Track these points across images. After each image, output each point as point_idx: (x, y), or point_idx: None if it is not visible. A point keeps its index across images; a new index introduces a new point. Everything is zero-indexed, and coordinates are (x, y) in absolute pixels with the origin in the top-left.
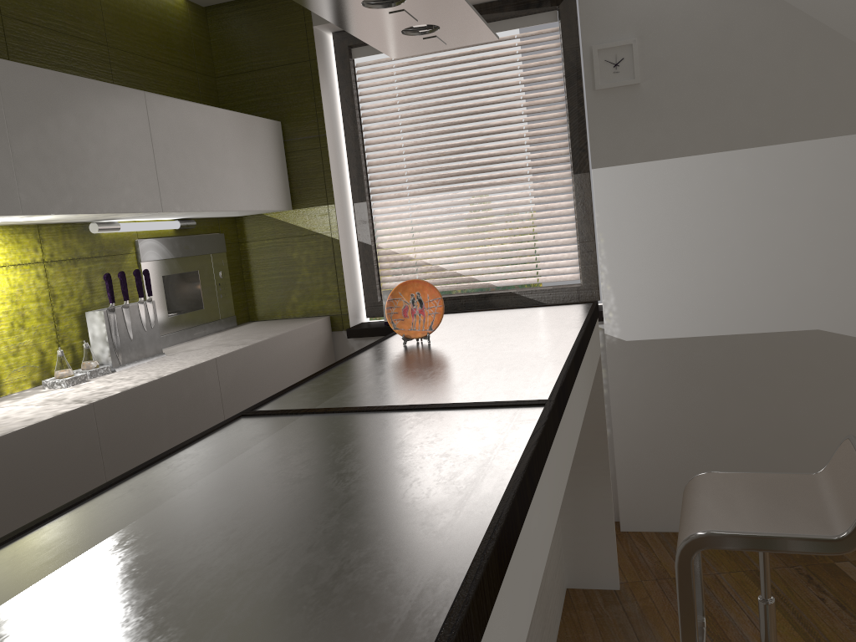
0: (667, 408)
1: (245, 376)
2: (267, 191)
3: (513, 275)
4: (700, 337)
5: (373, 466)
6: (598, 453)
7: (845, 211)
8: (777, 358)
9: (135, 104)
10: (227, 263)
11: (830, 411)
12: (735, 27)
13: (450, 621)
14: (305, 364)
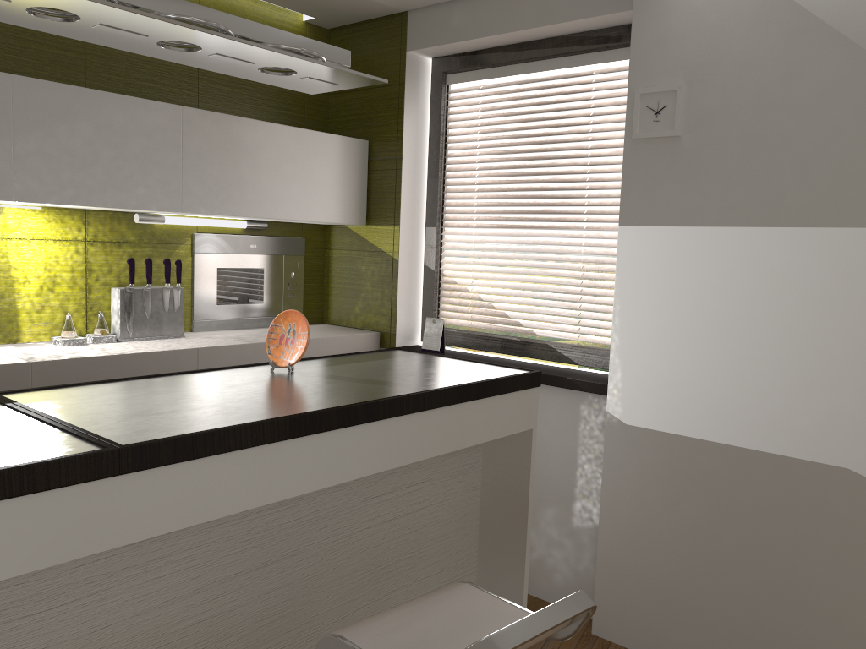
0: (658, 512)
1: None
2: (333, 204)
3: (555, 327)
4: (705, 440)
5: None
6: (517, 536)
7: None
8: (791, 490)
9: (167, 116)
10: (305, 266)
11: (848, 576)
12: (798, 78)
13: None
14: None
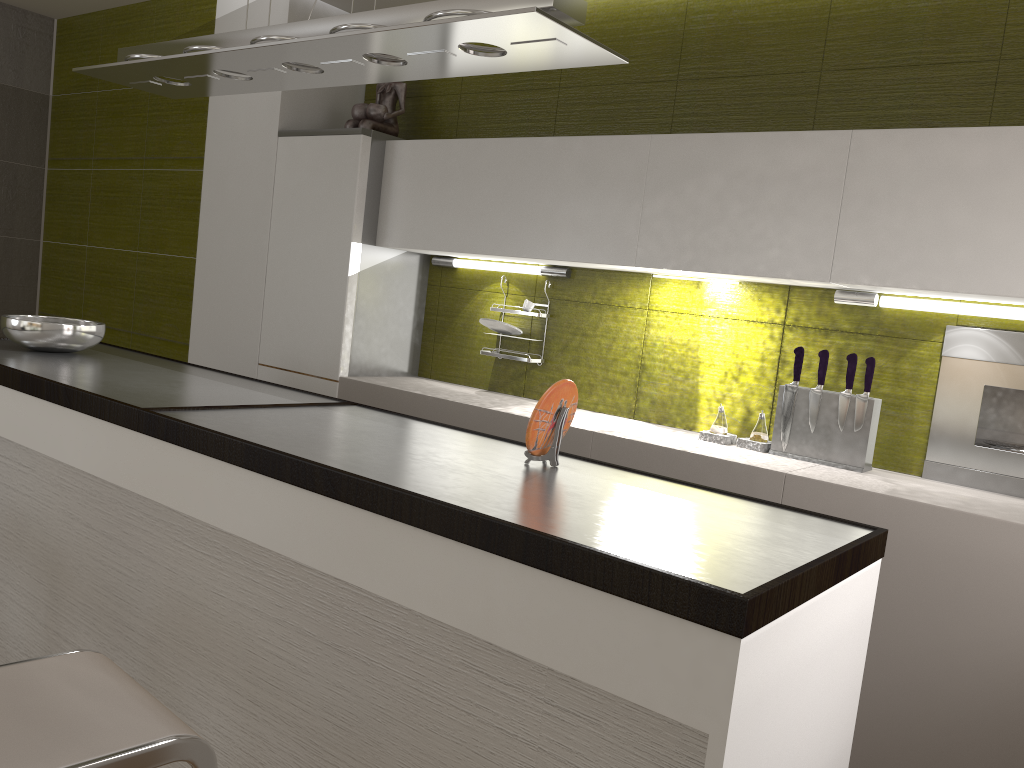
0: None
1: None
2: None
3: None
4: None
5: (155, 387)
6: None
7: None
8: None
9: (826, 149)
10: None
11: None
12: None
13: None
14: None
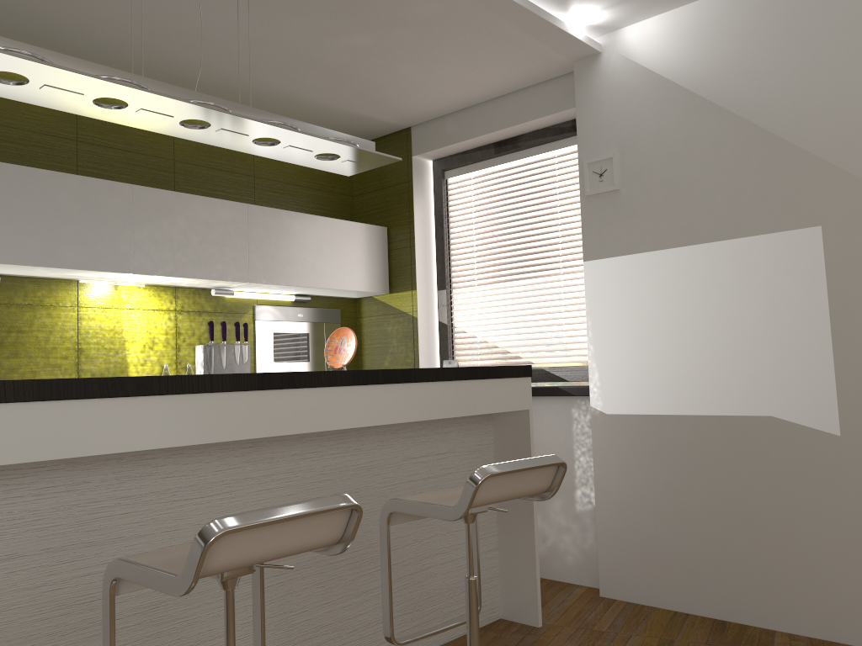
0: (639, 480)
1: None
2: (362, 277)
3: (547, 355)
4: (667, 415)
5: None
6: None
7: (793, 301)
8: (734, 441)
9: (237, 211)
10: None
11: (785, 501)
12: (694, 138)
13: None
14: None
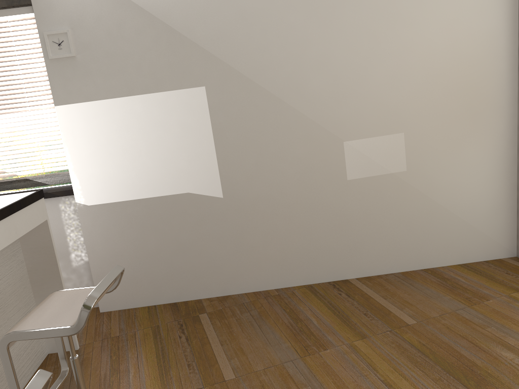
0: (116, 241)
1: None
2: None
3: (28, 168)
4: (129, 200)
5: None
6: (55, 276)
7: (194, 129)
8: (170, 209)
9: None
10: None
11: (199, 235)
12: (125, 25)
13: None
14: None
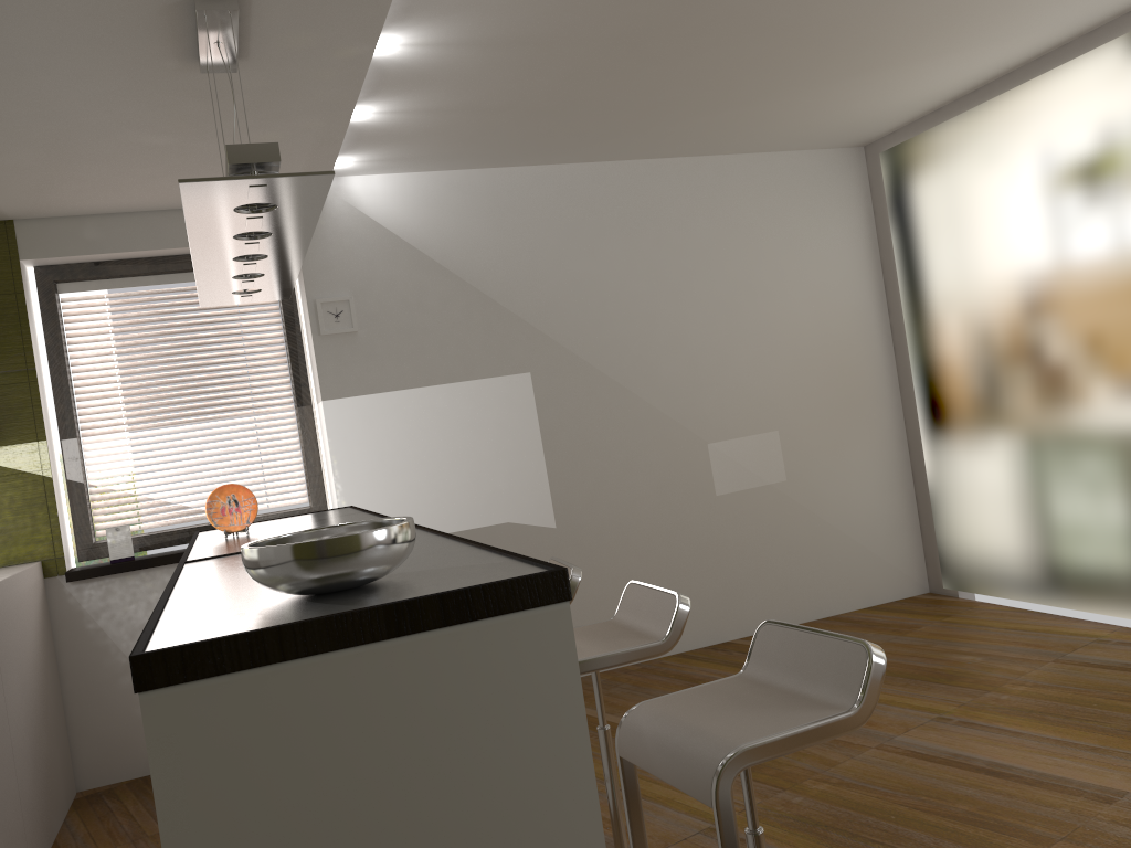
0: None
1: (4, 611)
2: None
3: None
4: None
5: None
6: None
7: (516, 430)
8: None
9: None
10: None
11: None
12: (426, 292)
13: (462, 539)
14: (33, 608)
